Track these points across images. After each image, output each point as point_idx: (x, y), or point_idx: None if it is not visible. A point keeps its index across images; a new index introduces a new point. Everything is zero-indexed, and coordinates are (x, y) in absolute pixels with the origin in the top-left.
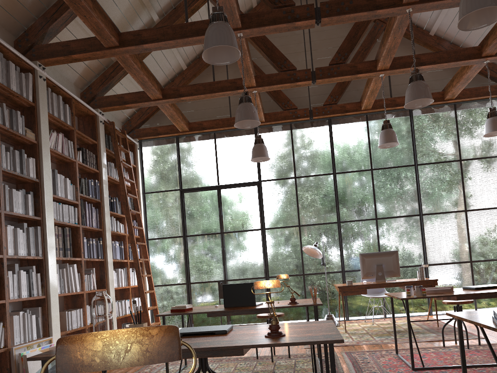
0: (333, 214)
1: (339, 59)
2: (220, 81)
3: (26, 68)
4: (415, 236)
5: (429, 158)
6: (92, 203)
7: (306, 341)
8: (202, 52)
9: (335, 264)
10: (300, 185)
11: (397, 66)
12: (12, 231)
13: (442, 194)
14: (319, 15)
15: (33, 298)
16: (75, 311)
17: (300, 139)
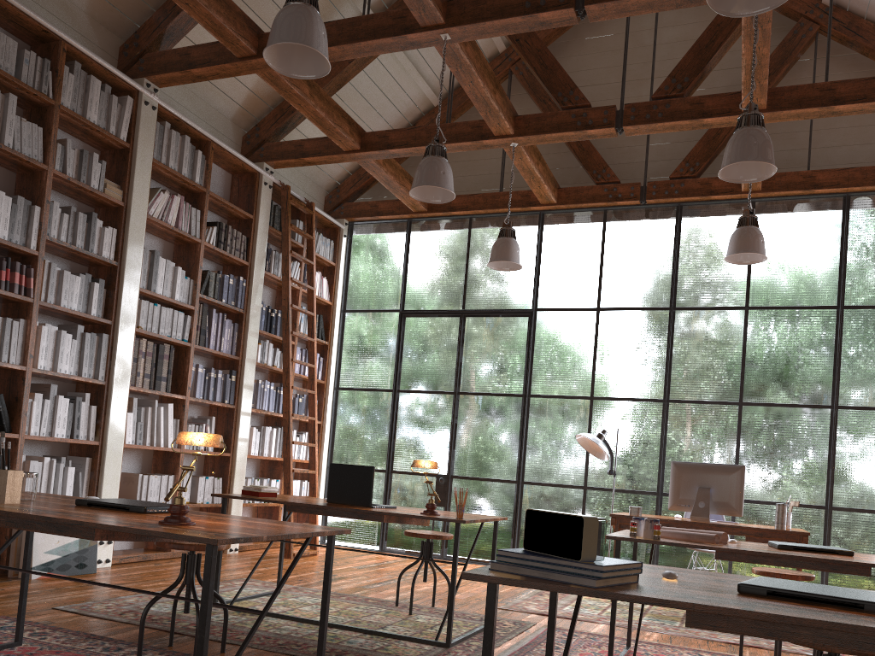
0: (657, 385)
1: (671, 90)
2: (456, 124)
3: (126, 88)
4: (815, 447)
5: (872, 296)
6: (232, 313)
7: (170, 532)
8: None
9: (647, 478)
10: (605, 325)
11: (785, 104)
12: (53, 334)
13: None
14: (584, 1)
15: (73, 442)
16: (159, 476)
17: (618, 239)
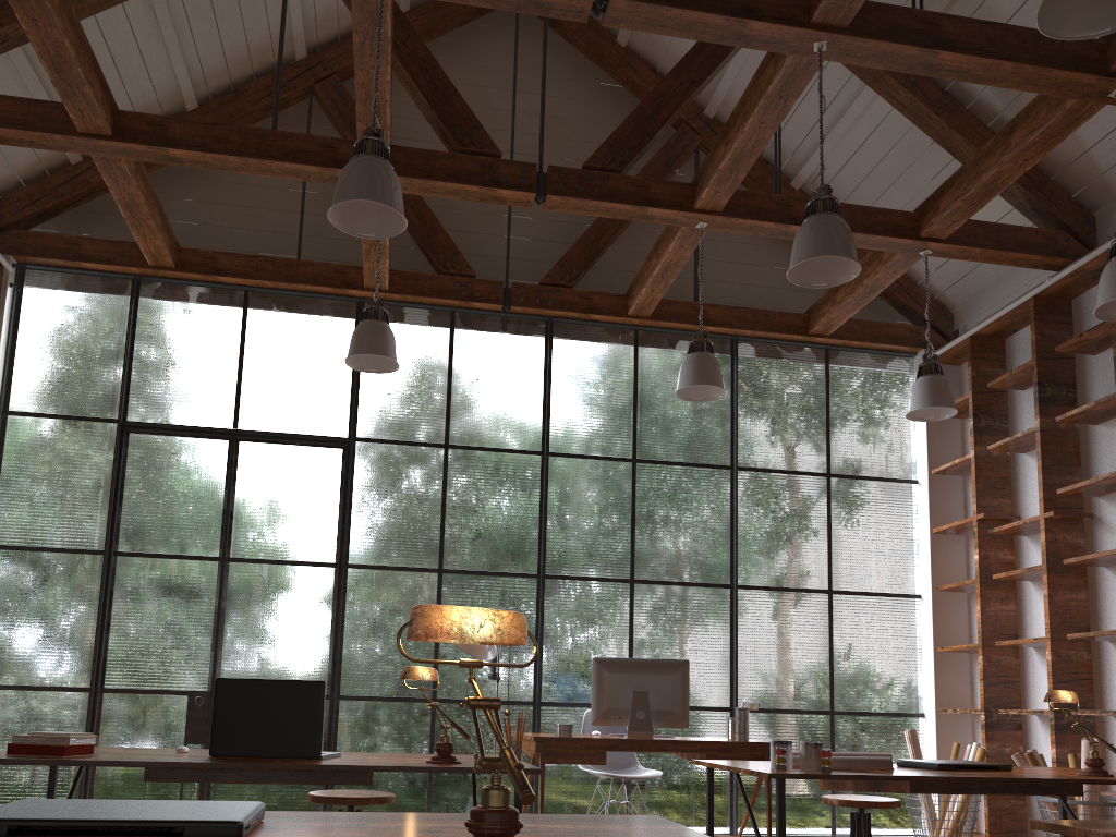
0: (529, 555)
1: (608, 161)
2: (293, 135)
3: None
4: (716, 635)
5: (764, 458)
6: None
7: None
8: (247, 80)
9: (520, 682)
10: (457, 468)
11: (741, 211)
12: None
13: (784, 546)
14: None
15: None
16: None
17: (471, 353)
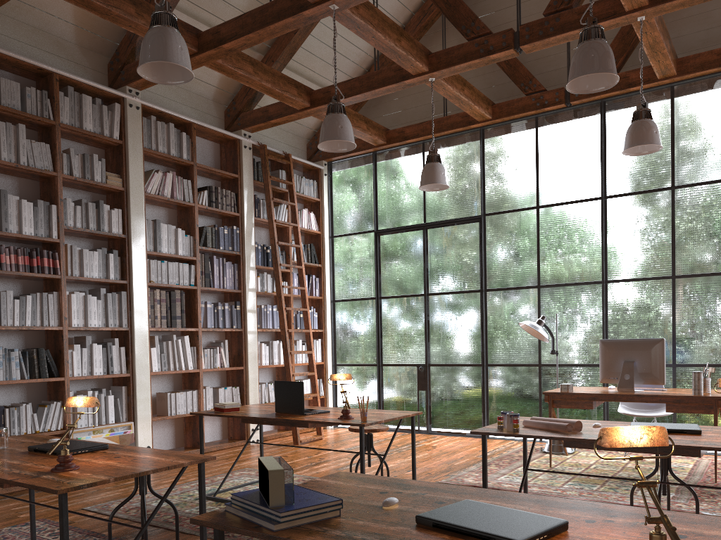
0: (595, 269)
1: (559, 4)
2: (381, 71)
3: (114, 97)
4: None
5: None
6: (232, 256)
7: (35, 484)
8: (410, 18)
9: (593, 352)
10: (545, 220)
11: None
12: (81, 298)
13: None
14: None
15: (109, 376)
16: (184, 393)
17: (550, 141)
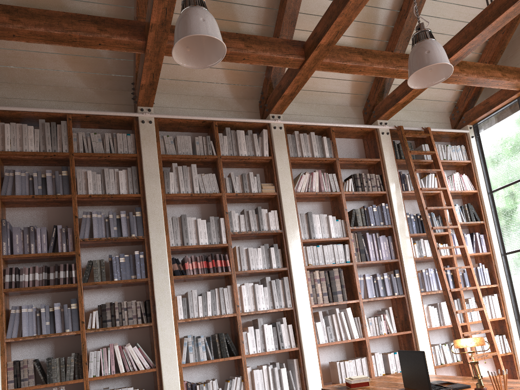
0: None
1: None
2: (494, 2)
3: (262, 125)
4: None
5: None
6: (386, 230)
7: None
8: None
9: None
10: None
11: None
12: (250, 288)
13: None
14: None
15: (279, 351)
16: (352, 360)
17: None
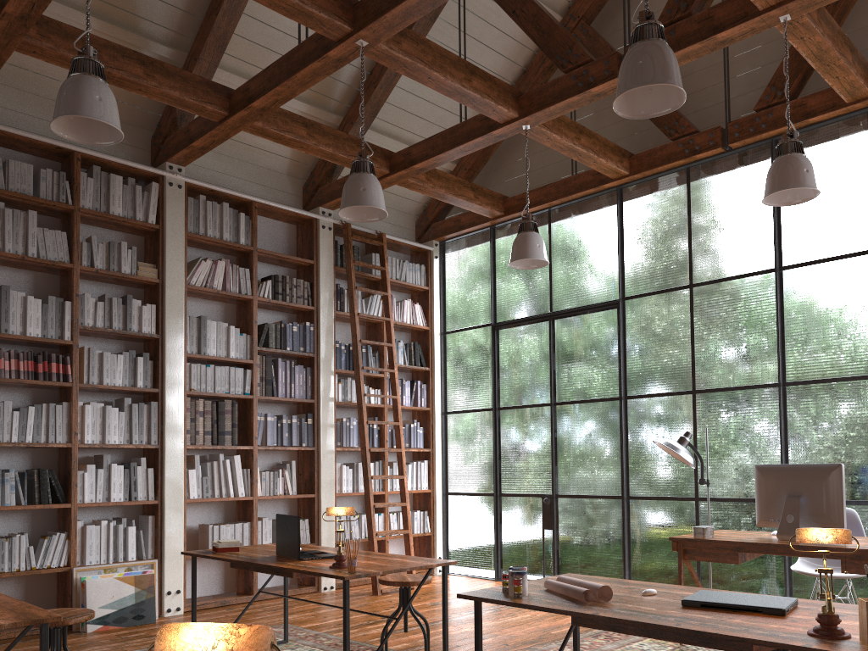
0: (769, 366)
1: (674, 12)
2: (466, 122)
3: (152, 175)
4: None
5: None
6: (306, 358)
7: None
8: (532, 59)
9: None
10: (701, 303)
11: None
12: (99, 410)
13: None
14: None
15: (130, 504)
16: (232, 525)
17: (705, 198)
